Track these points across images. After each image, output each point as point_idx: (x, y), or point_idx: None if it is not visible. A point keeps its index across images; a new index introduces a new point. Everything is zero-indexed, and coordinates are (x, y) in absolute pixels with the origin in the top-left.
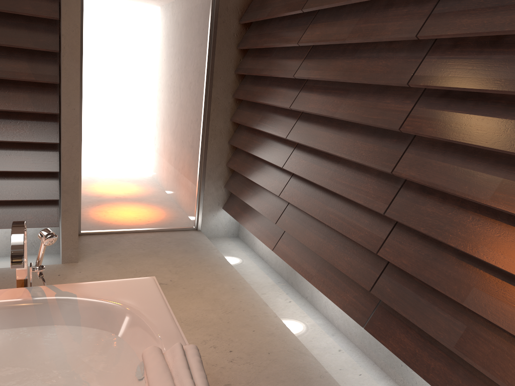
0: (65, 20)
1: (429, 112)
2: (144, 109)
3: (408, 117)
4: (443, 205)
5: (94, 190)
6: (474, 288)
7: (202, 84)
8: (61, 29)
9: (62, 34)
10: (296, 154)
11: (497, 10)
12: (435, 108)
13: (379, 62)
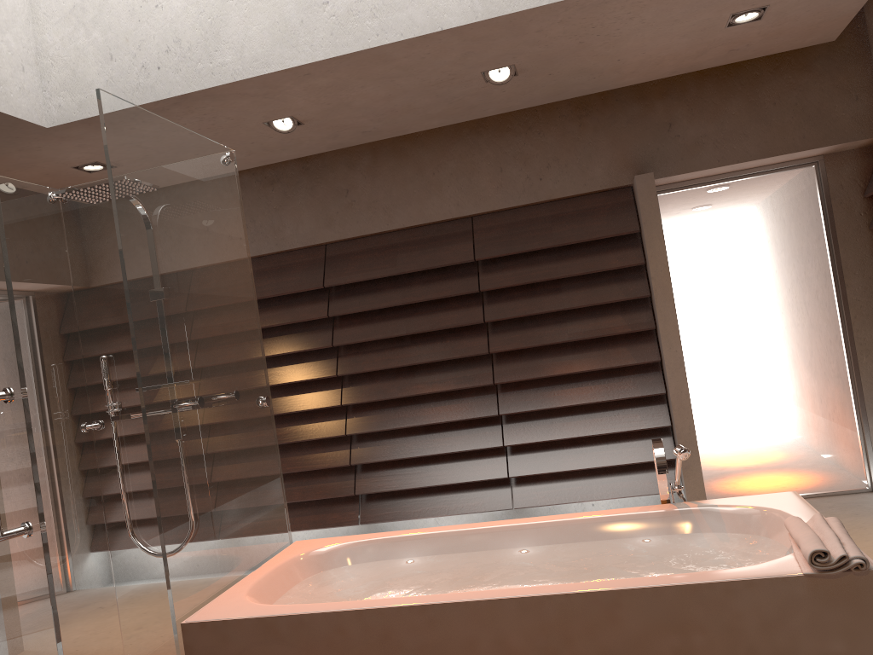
0: (651, 262)
1: None
2: (756, 337)
3: None
4: None
5: (713, 448)
6: None
7: (829, 288)
8: (648, 273)
9: (651, 277)
10: None
11: None
12: None
13: None
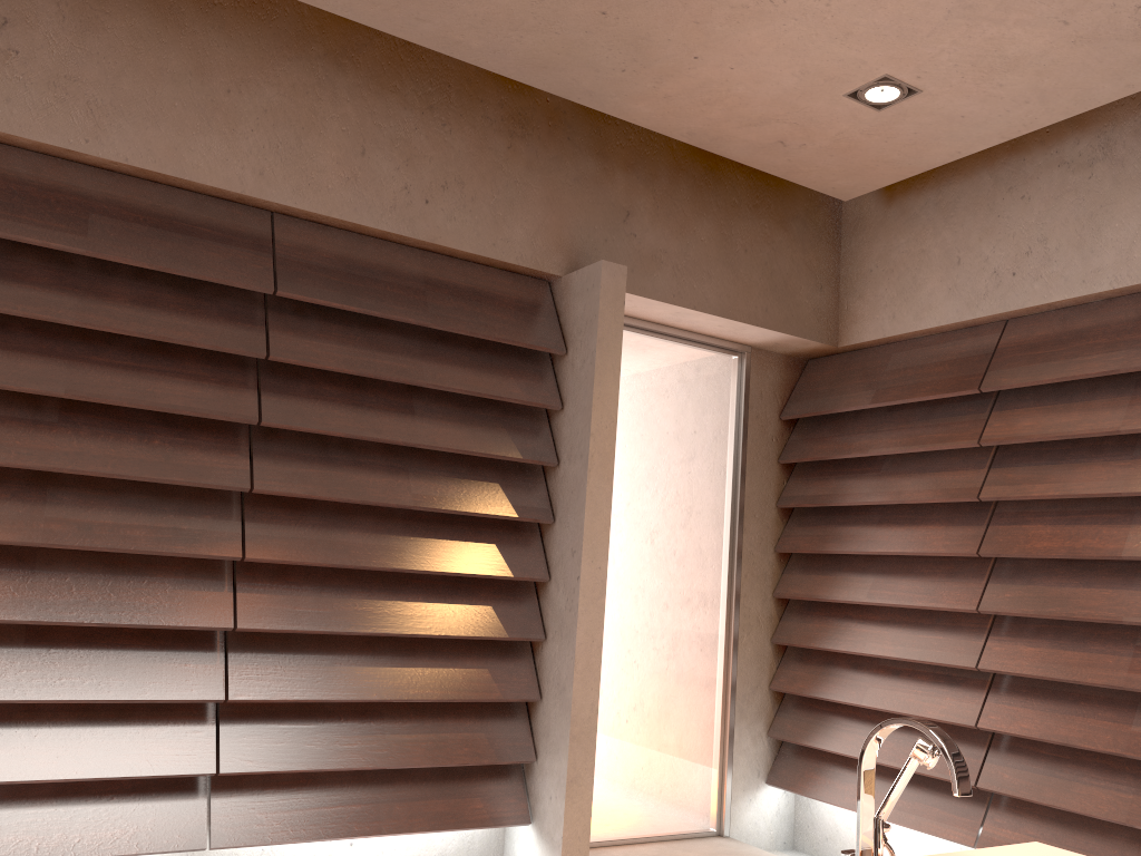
0: (596, 408)
1: None
2: (633, 577)
3: None
4: None
5: None
6: None
7: (724, 528)
8: (567, 426)
9: (591, 433)
10: (1001, 638)
11: None
12: None
13: None
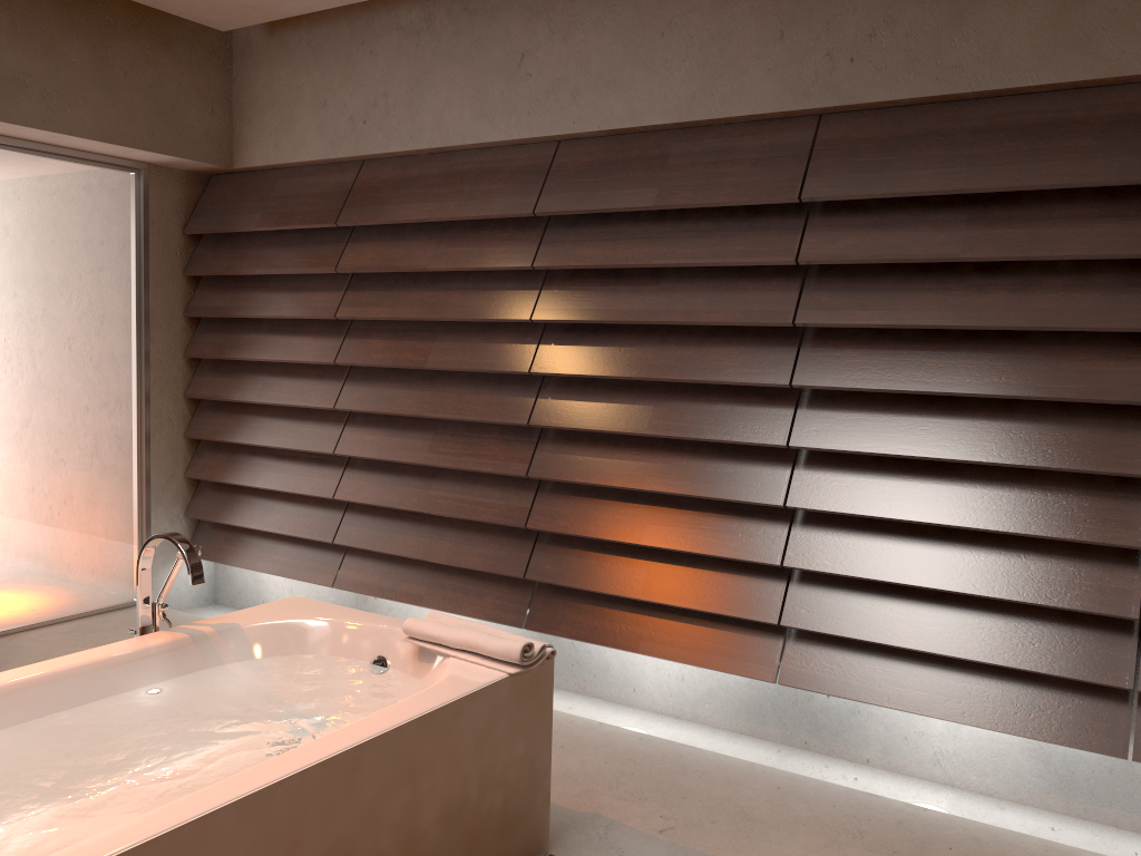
0: None
1: (560, 348)
2: (33, 393)
3: (535, 356)
4: (595, 449)
5: None
6: (647, 525)
7: (131, 339)
8: None
9: None
10: (353, 429)
11: (616, 243)
12: (566, 344)
13: (481, 294)
